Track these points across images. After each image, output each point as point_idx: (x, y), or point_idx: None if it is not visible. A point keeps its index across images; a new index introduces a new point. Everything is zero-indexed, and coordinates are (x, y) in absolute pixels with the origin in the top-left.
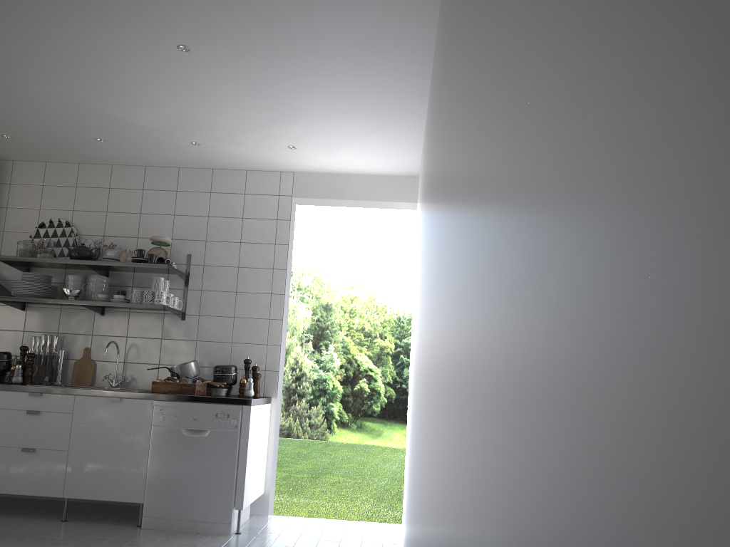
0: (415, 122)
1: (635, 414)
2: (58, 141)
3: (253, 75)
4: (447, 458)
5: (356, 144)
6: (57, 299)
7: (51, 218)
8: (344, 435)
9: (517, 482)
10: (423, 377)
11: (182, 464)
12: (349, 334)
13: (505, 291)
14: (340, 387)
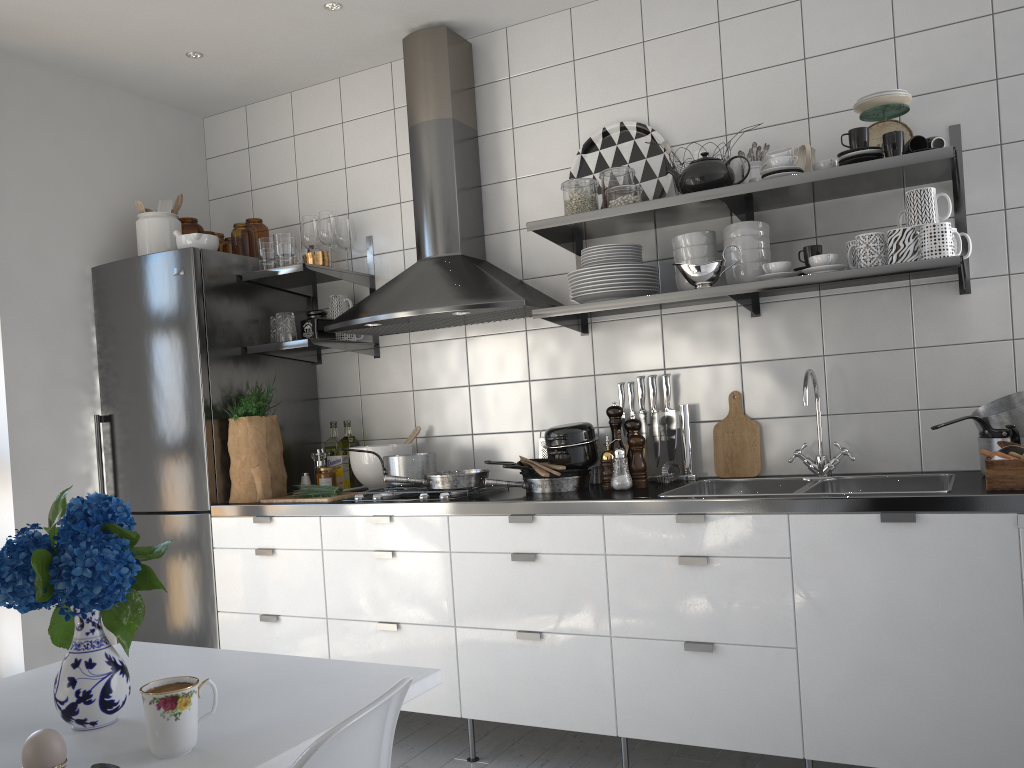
0: None
1: None
2: None
3: None
4: None
5: None
6: (678, 292)
7: (603, 126)
8: None
9: None
10: None
11: None
12: None
13: None
14: None
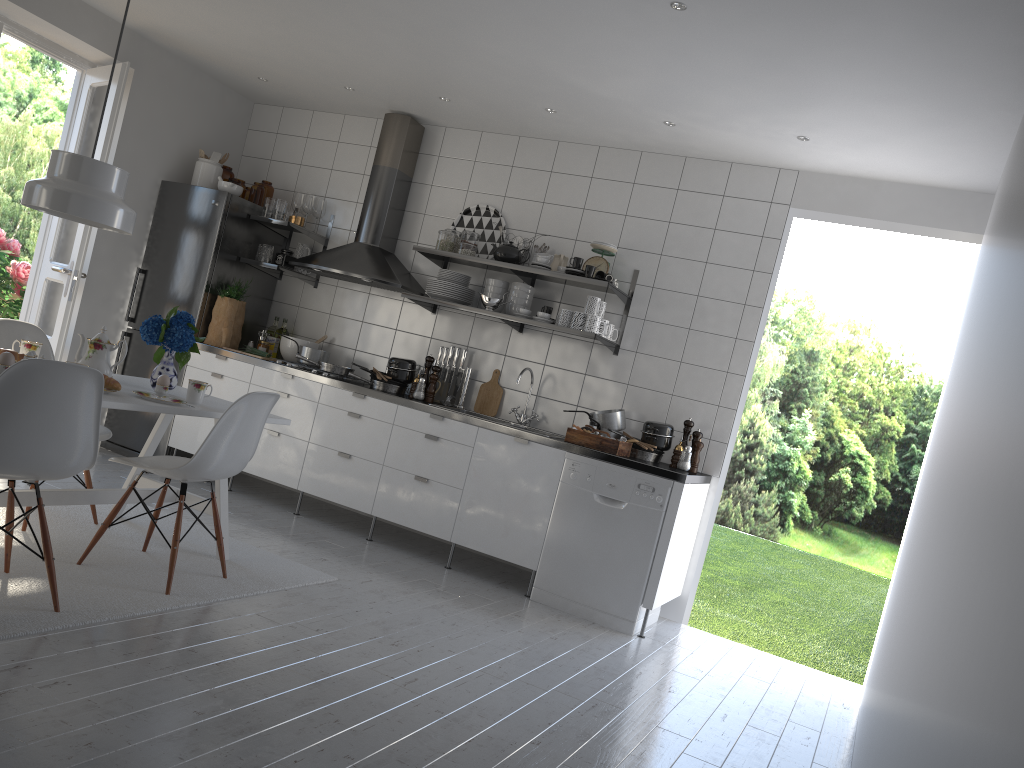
0: (1004, 118)
1: None
2: (500, 108)
3: (766, 43)
4: (933, 633)
5: (900, 142)
6: (473, 307)
7: (478, 203)
8: (802, 540)
9: (987, 700)
10: (932, 506)
11: (588, 537)
12: (837, 399)
13: None
14: (809, 471)
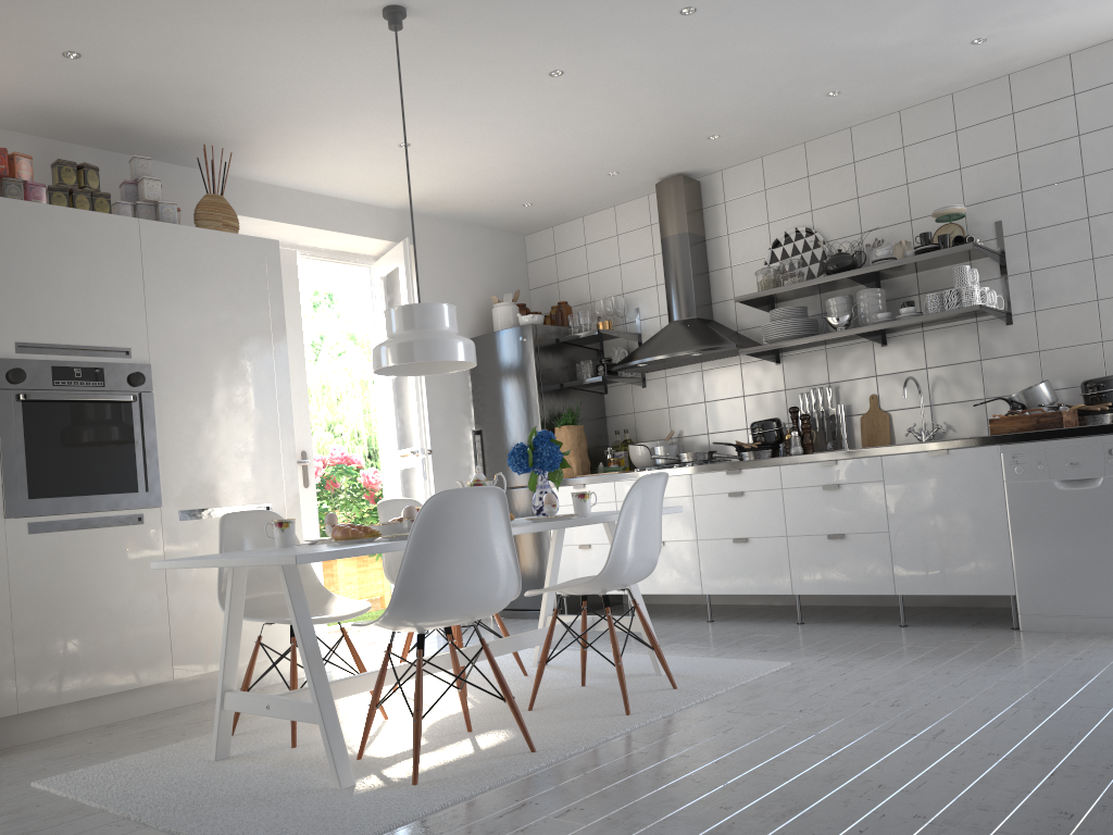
0: None
1: None
2: (776, 119)
3: None
4: None
5: None
6: (823, 334)
7: (785, 230)
8: None
9: None
10: None
11: (1066, 534)
12: None
13: None
14: None
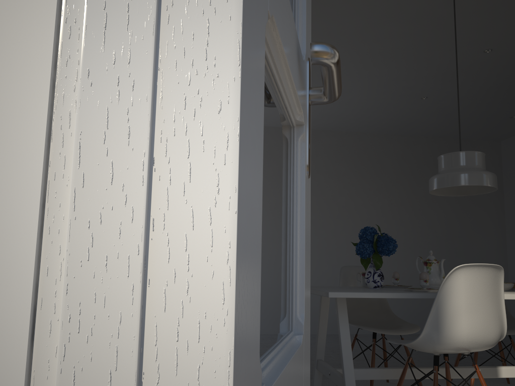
0: None
1: (449, 258)
2: None
3: None
4: None
5: None
6: None
7: None
8: None
9: None
10: None
11: None
12: None
13: (422, 248)
14: None
